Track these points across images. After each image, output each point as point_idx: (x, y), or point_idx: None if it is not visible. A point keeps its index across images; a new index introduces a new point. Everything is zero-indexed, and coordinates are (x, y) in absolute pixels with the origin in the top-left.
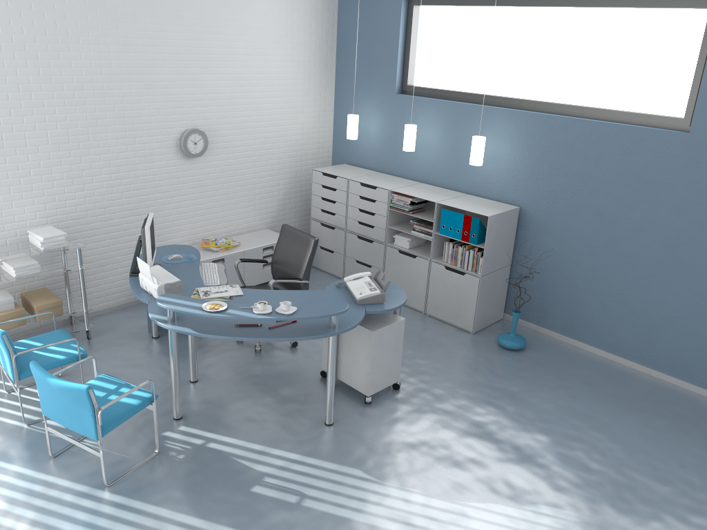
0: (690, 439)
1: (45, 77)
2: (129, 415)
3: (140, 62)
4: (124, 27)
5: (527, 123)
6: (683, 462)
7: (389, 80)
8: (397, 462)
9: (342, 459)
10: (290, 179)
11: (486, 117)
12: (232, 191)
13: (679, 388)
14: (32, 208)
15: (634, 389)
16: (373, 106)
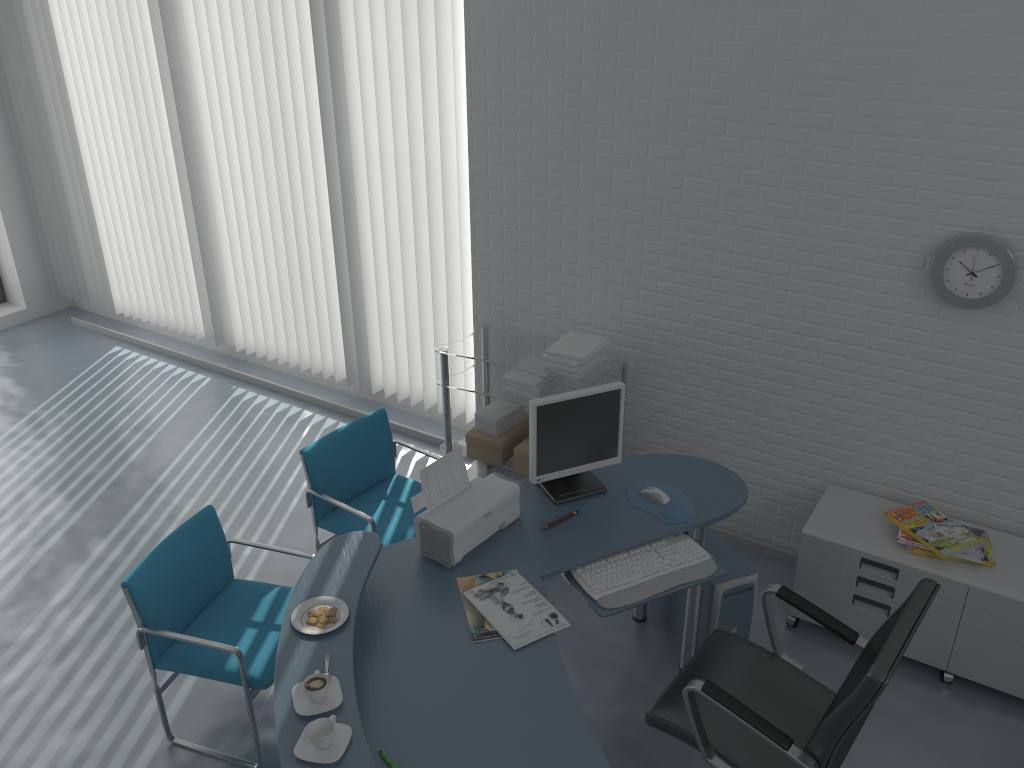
0: None
1: (661, 72)
2: (203, 674)
3: (871, 50)
4: None
5: None
6: None
7: None
8: None
9: None
10: None
11: None
12: None
13: None
14: (601, 299)
15: None
16: None
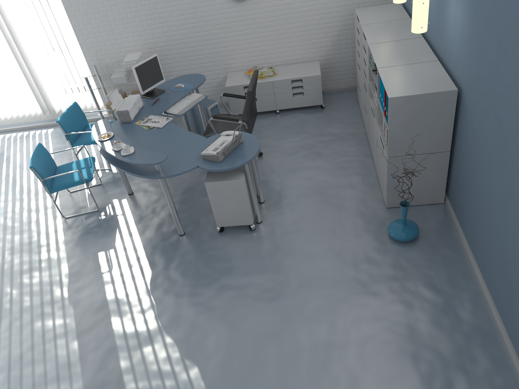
0: None
1: None
2: (69, 186)
3: None
4: None
5: None
6: None
7: None
8: (173, 280)
9: (154, 261)
10: (345, 16)
11: None
12: (282, 28)
13: (512, 371)
14: (133, 39)
15: (449, 339)
16: None
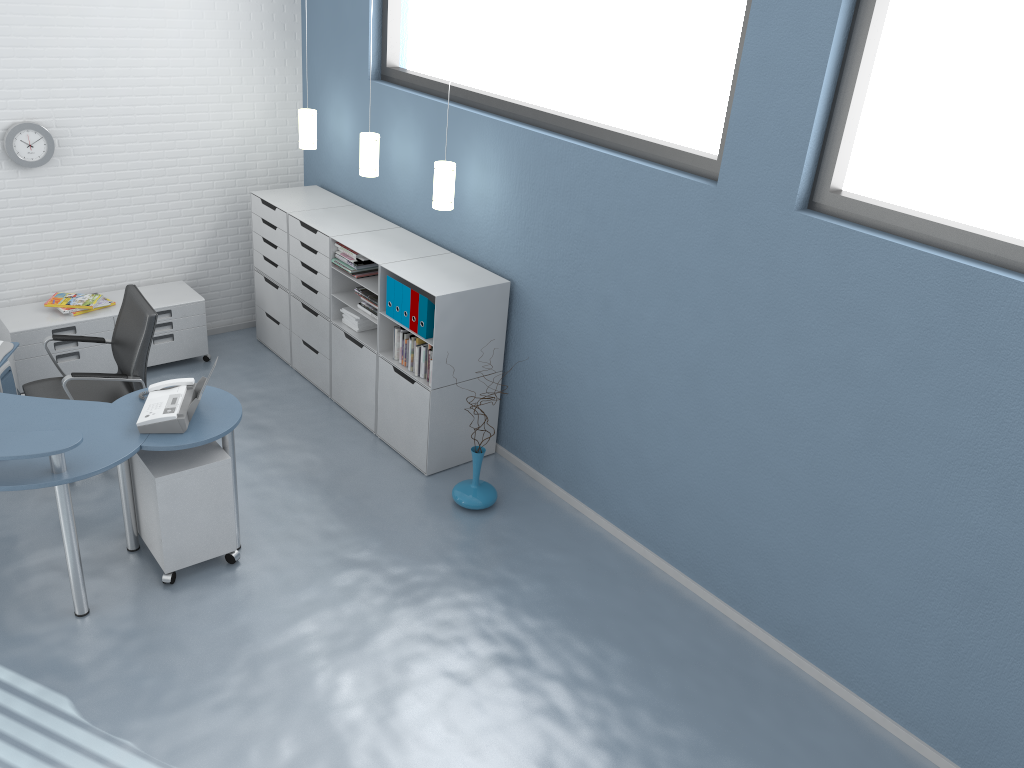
0: (648, 695)
1: None
2: None
3: None
4: None
5: (519, 146)
6: (604, 736)
7: (361, 57)
8: (138, 690)
9: (56, 677)
10: (224, 204)
11: (472, 130)
12: (112, 221)
13: (698, 600)
14: None
15: (619, 596)
16: (345, 97)
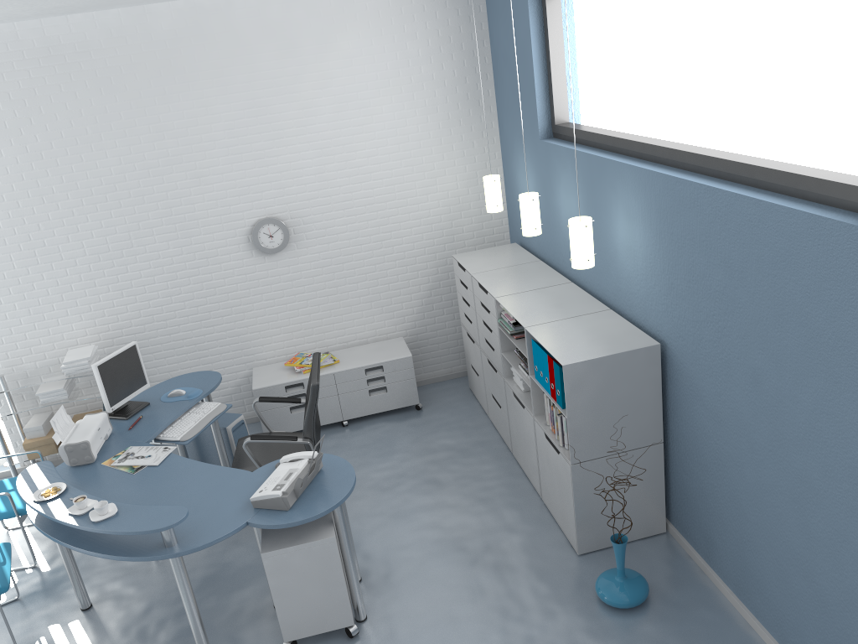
0: None
1: (70, 184)
2: None
3: (181, 148)
4: (153, 110)
5: (655, 192)
6: None
7: (533, 118)
8: None
9: None
10: (436, 267)
11: (615, 179)
12: (341, 290)
13: None
14: (80, 325)
15: None
16: (526, 159)
